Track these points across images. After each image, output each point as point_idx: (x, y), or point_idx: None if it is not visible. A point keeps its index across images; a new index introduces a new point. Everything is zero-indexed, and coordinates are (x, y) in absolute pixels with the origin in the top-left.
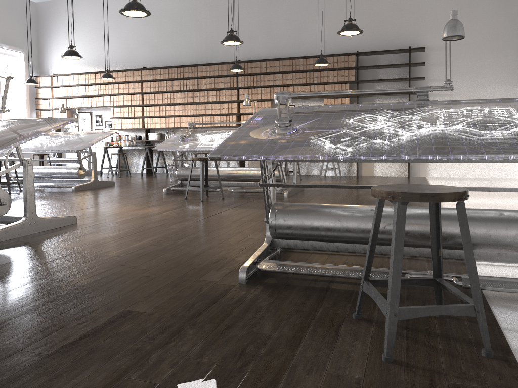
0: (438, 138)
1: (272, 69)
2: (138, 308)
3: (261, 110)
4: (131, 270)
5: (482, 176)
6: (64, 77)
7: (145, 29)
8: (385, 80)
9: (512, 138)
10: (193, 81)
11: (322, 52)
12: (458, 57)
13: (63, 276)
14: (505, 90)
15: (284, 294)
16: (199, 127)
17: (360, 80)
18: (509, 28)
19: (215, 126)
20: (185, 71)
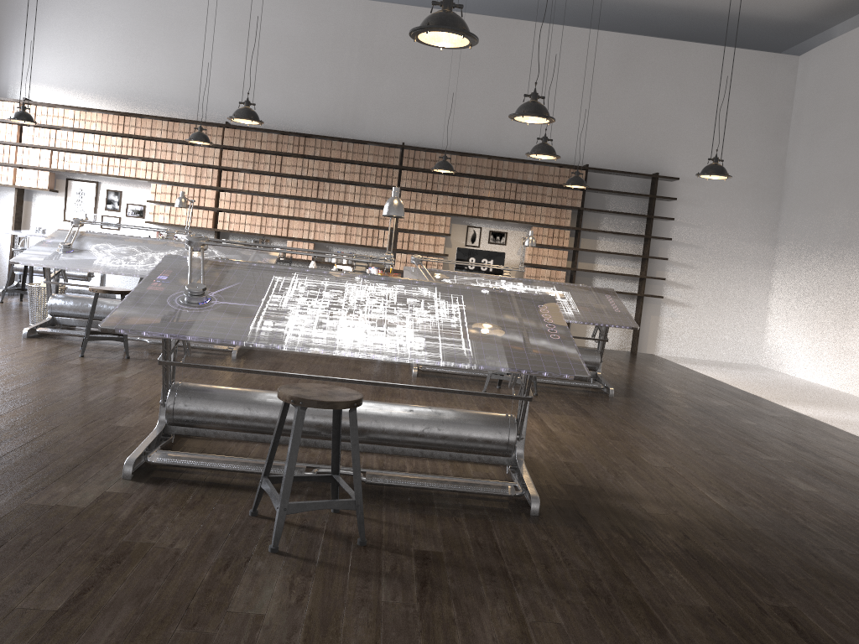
0: None
1: (460, 169)
2: None
3: None
4: (856, 556)
5: (722, 358)
6: (52, 110)
7: (234, 56)
8: (622, 214)
9: None
10: (322, 163)
11: None
12: (711, 197)
13: (825, 573)
14: (760, 250)
15: None
16: (324, 241)
17: (588, 208)
18: (773, 171)
19: (352, 244)
20: (310, 145)
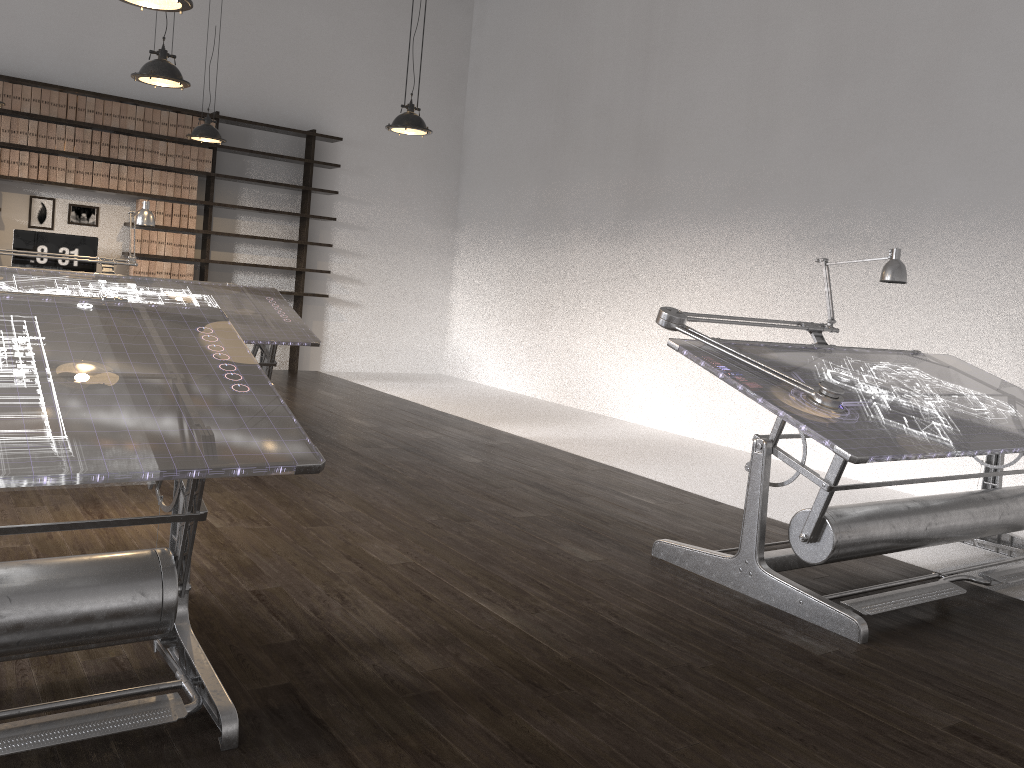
0: (969, 419)
1: (11, 105)
2: (939, 720)
3: (682, 345)
4: (710, 670)
5: (401, 369)
6: None
7: None
8: (270, 184)
9: (1009, 420)
10: None
11: (133, 92)
12: (382, 166)
13: (701, 721)
14: (439, 233)
15: (929, 642)
16: None
17: (223, 174)
18: (451, 136)
19: None
20: None
